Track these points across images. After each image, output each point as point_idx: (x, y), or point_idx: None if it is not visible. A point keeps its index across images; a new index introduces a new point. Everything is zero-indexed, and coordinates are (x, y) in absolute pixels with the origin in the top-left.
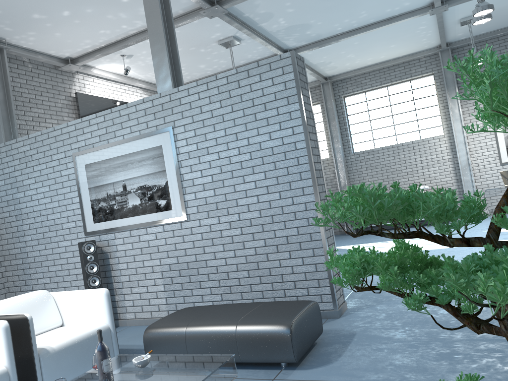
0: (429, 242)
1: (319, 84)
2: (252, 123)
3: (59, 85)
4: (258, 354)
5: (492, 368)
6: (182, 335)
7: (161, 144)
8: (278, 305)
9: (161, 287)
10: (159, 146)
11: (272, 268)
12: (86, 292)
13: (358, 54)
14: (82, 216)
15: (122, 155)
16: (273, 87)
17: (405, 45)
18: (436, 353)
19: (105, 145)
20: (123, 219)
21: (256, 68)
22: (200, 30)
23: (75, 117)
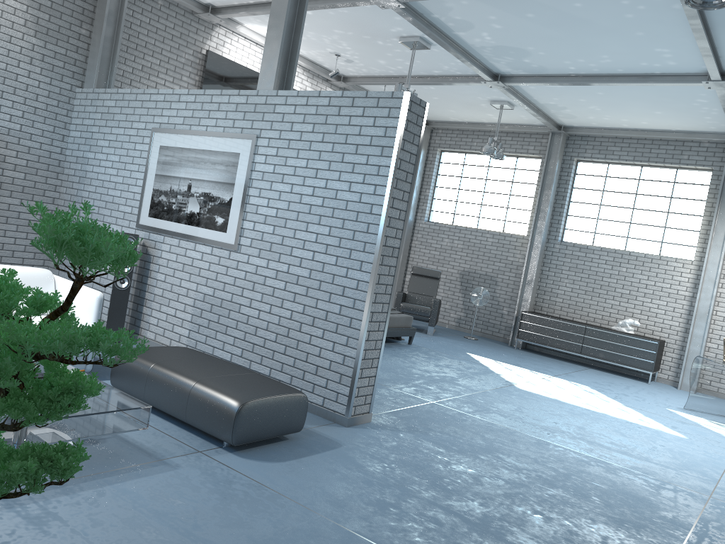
0: (582, 394)
1: (549, 132)
2: (337, 163)
3: (190, 35)
4: (202, 421)
5: (403, 533)
6: (146, 371)
7: (240, 151)
8: (259, 381)
9: (189, 317)
10: (237, 154)
11: (301, 341)
12: (83, 289)
13: (606, 109)
14: (139, 204)
15: (199, 149)
16: (372, 129)
17: (677, 117)
18: (378, 498)
19: (186, 130)
20: (177, 223)
21: (363, 99)
22: (374, 17)
23: (198, 80)
